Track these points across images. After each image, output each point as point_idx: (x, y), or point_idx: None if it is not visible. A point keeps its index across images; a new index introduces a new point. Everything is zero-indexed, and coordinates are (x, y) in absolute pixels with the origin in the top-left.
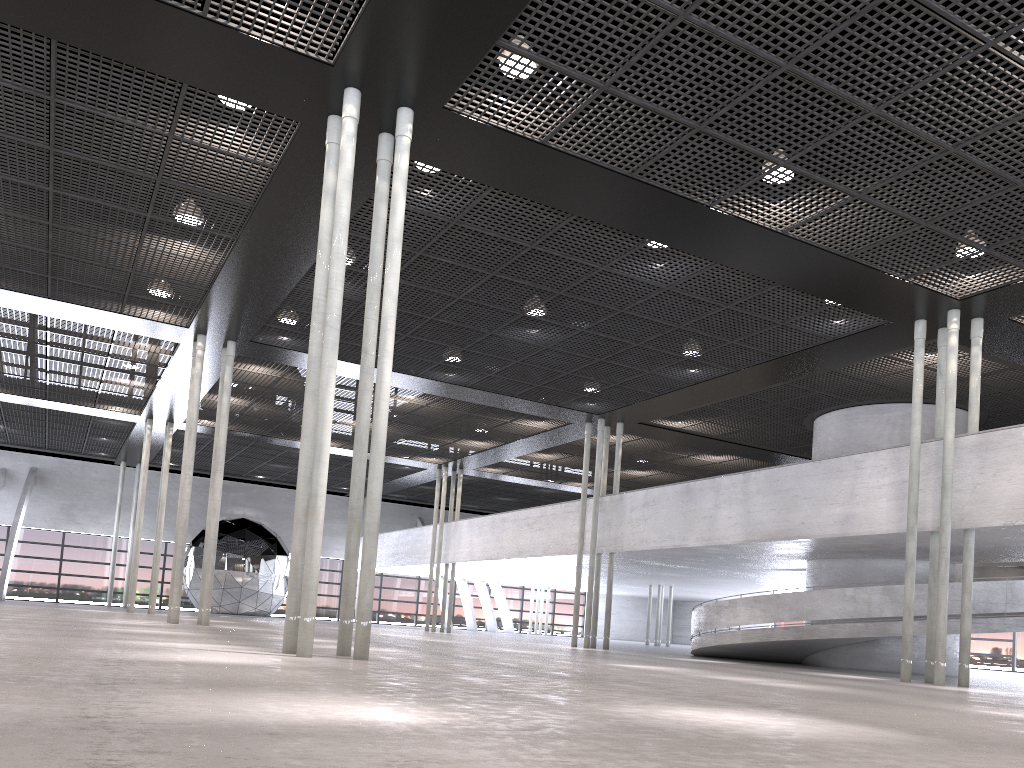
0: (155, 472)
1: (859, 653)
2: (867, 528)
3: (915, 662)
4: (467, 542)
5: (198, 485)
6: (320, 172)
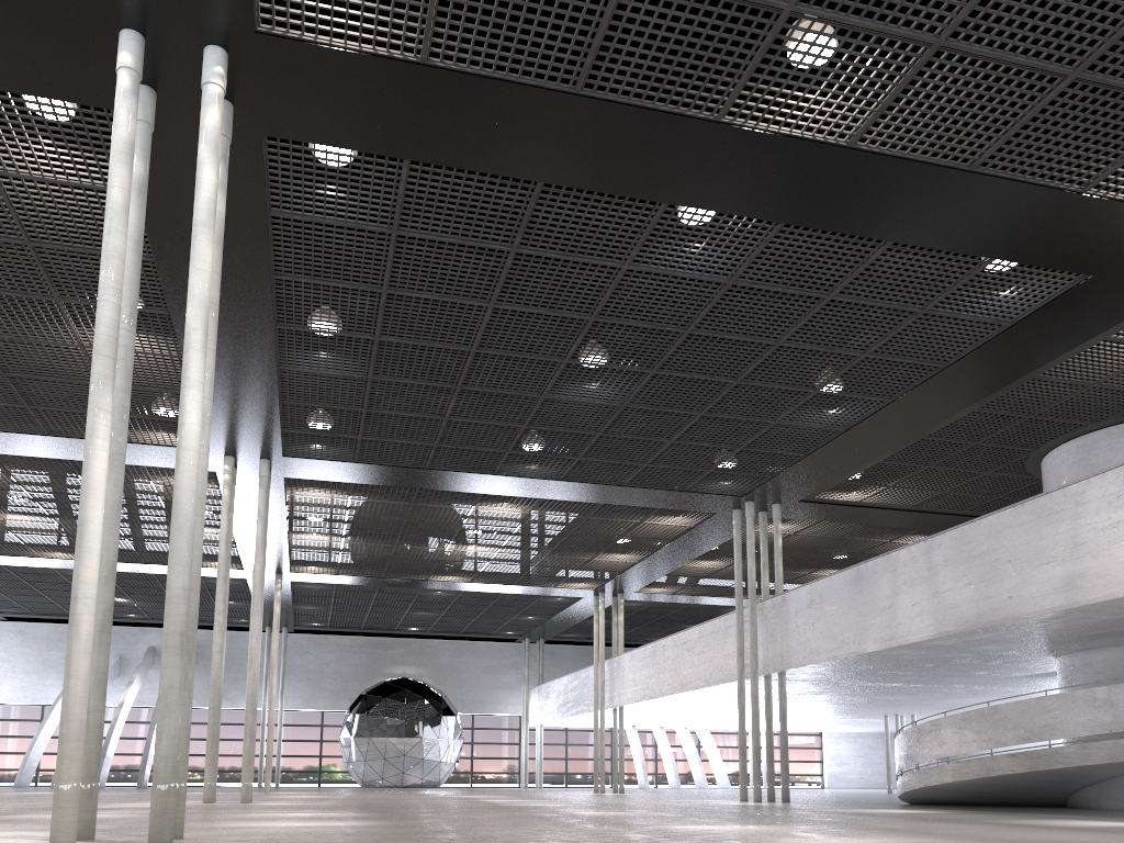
0: (306, 635)
1: None
2: (1103, 591)
3: None
4: (630, 679)
5: (353, 645)
6: (187, 187)
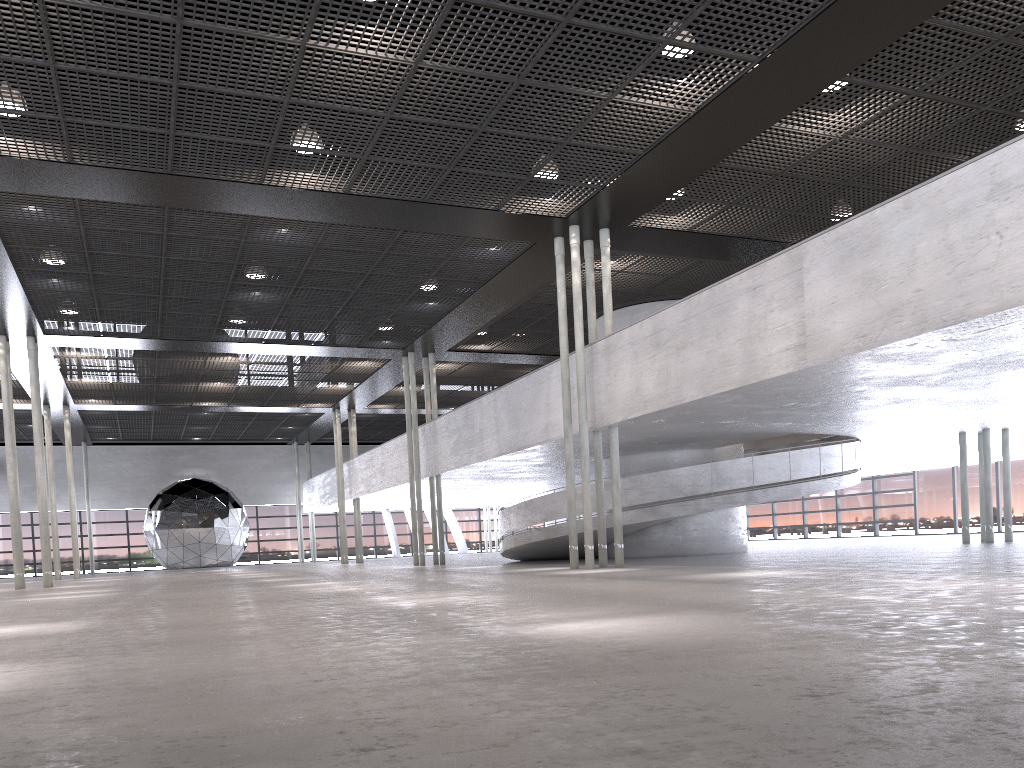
0: (105, 447)
1: (634, 542)
2: (557, 433)
3: (680, 545)
4: (360, 478)
5: (147, 453)
6: None
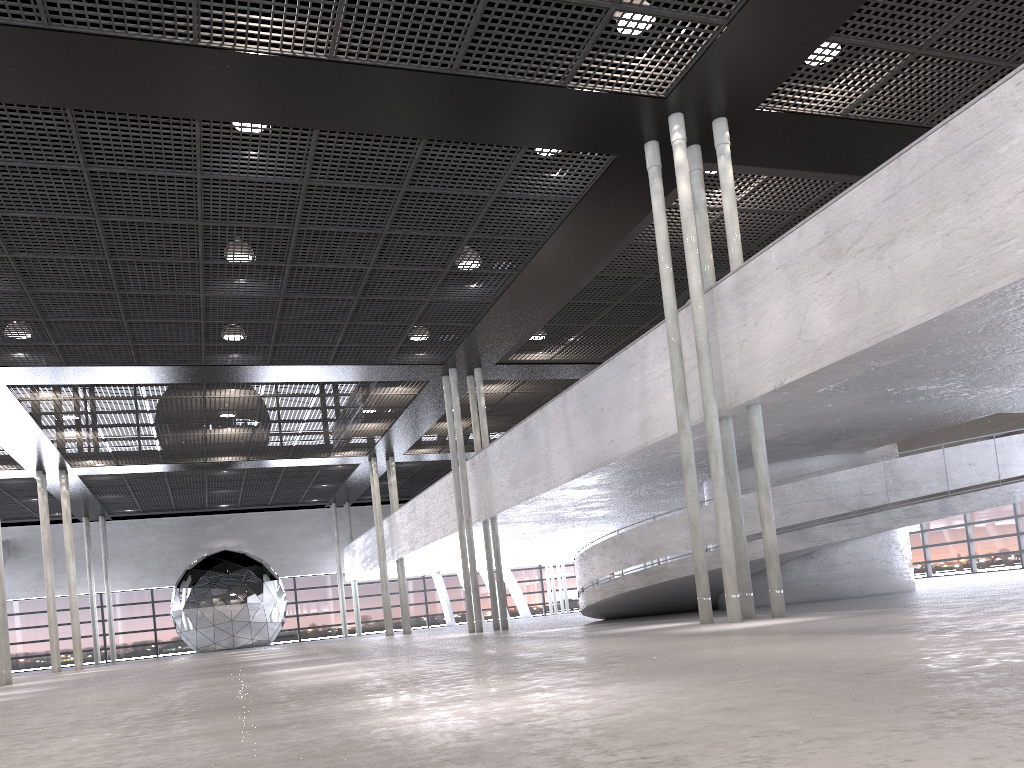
0: (126, 521)
1: (762, 586)
2: (661, 431)
3: (829, 585)
4: (402, 534)
5: (172, 526)
6: None
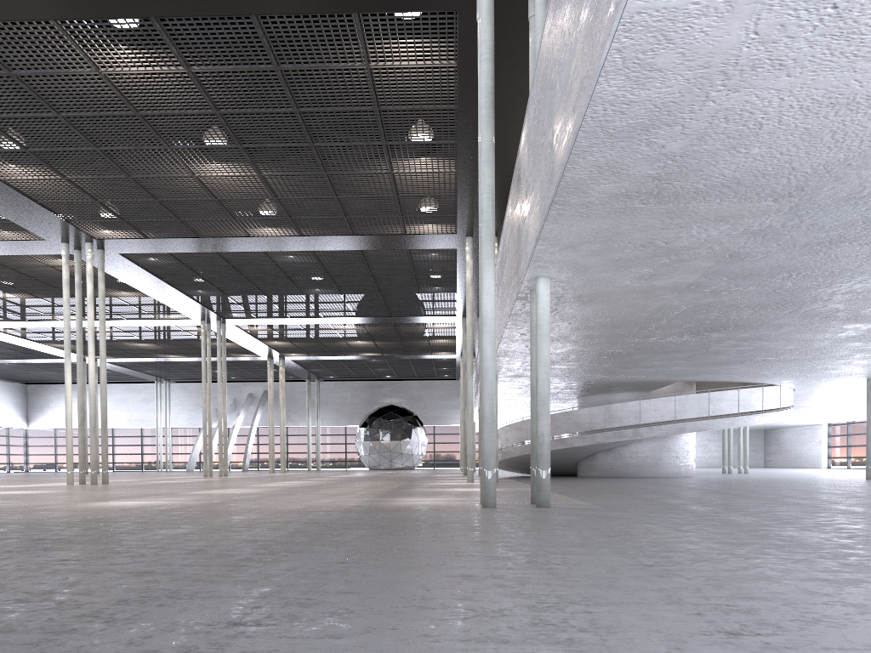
0: (333, 382)
1: (587, 465)
2: None
3: (618, 469)
4: None
5: (360, 387)
6: (108, 263)
